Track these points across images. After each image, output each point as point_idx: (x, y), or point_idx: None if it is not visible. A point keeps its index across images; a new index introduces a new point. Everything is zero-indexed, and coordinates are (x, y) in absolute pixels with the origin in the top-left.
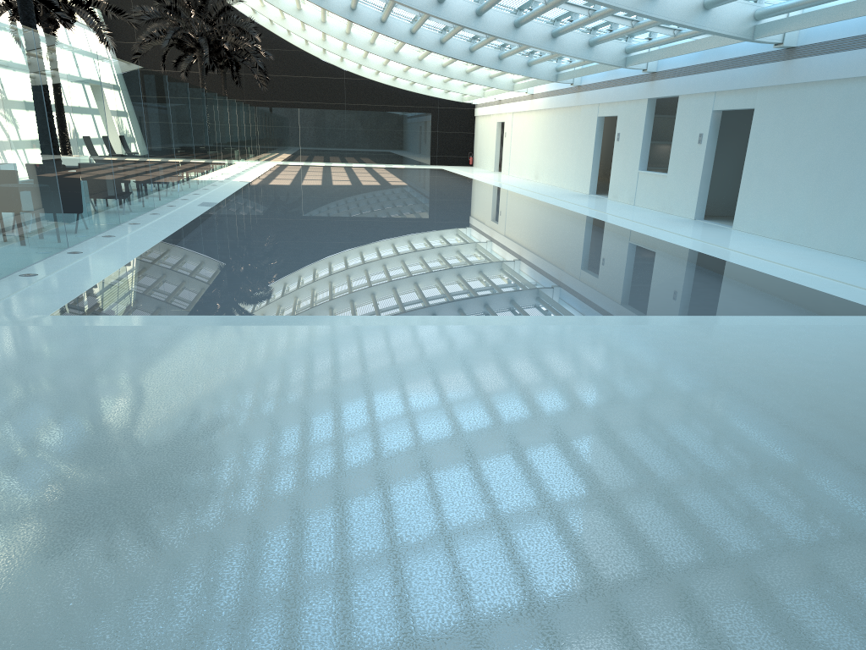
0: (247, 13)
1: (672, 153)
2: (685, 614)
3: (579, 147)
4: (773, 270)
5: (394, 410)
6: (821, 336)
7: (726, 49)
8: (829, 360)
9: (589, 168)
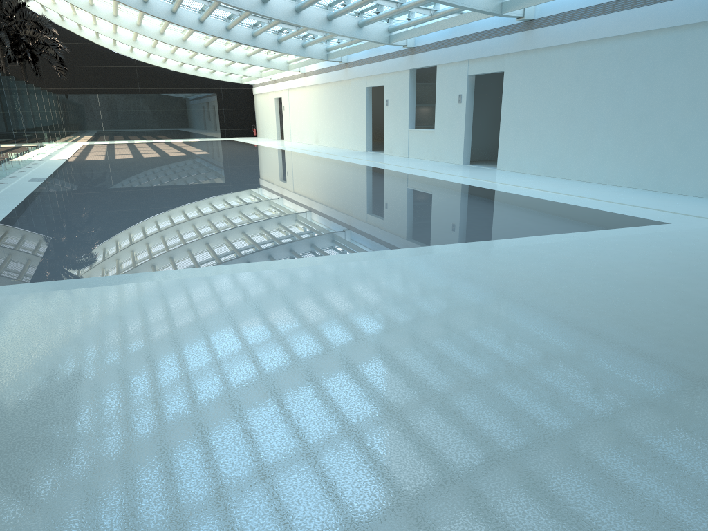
0: (38, 11)
1: (437, 112)
2: None
3: (353, 113)
4: (553, 197)
5: (337, 347)
6: (636, 243)
7: (474, 25)
8: (659, 261)
9: (363, 130)
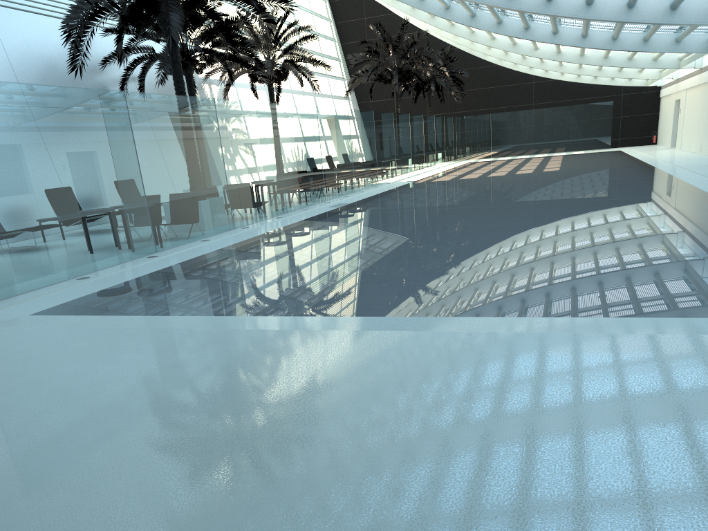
0: (452, 43)
1: None
2: None
3: None
4: None
5: (35, 438)
6: None
7: None
8: (692, 400)
9: None
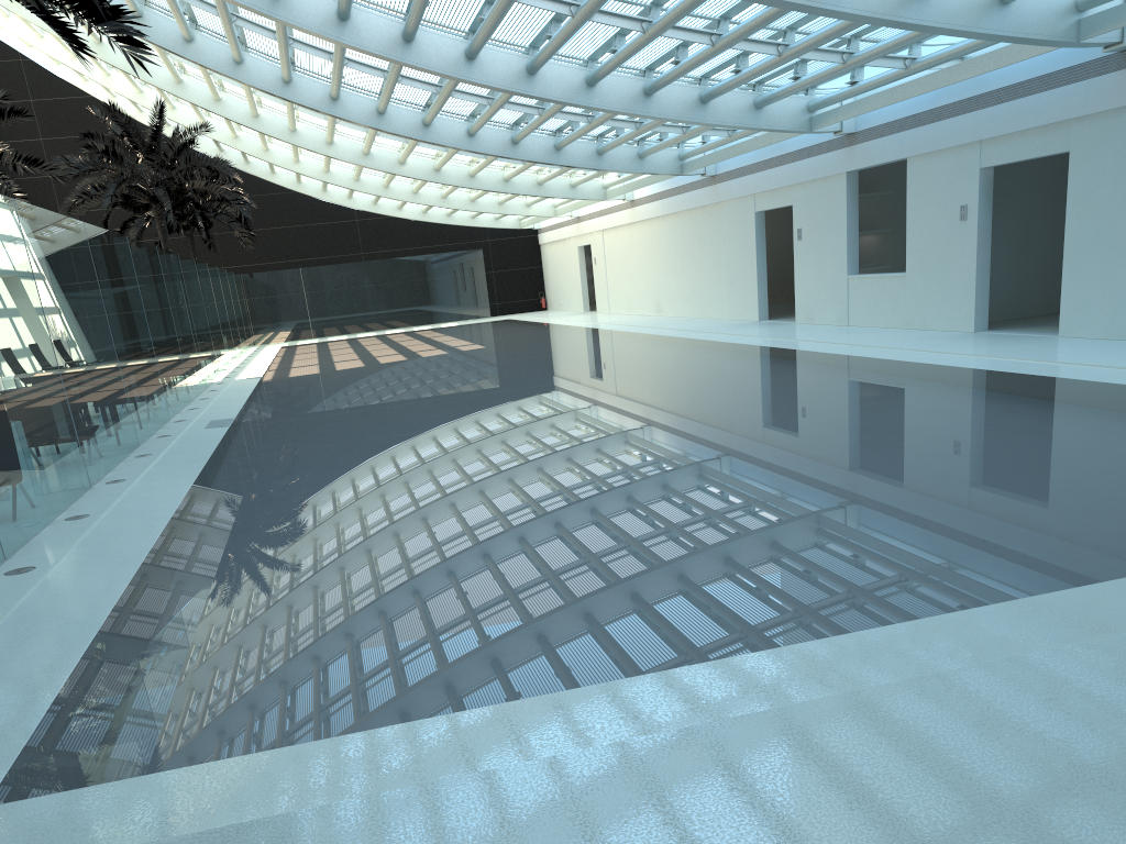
0: (210, 152)
1: (910, 242)
2: None
3: (729, 259)
4: None
5: None
6: None
7: (992, 75)
8: None
9: (752, 284)
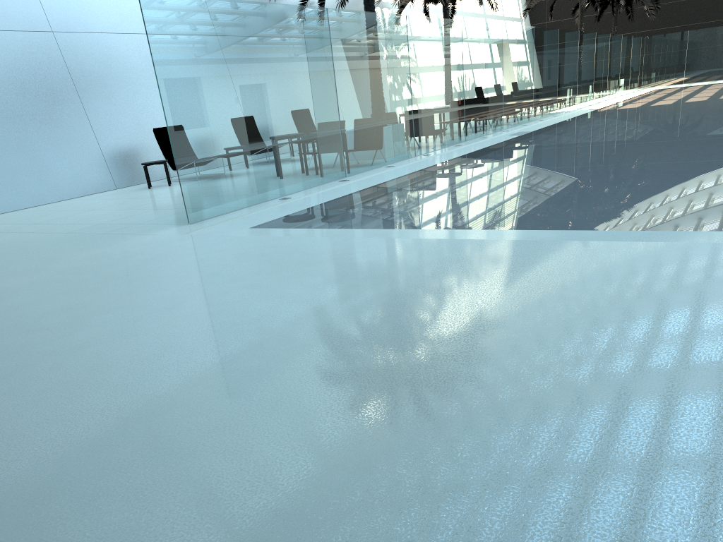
0: None
1: None
2: None
3: None
4: None
5: (314, 318)
6: None
7: None
8: None
9: None
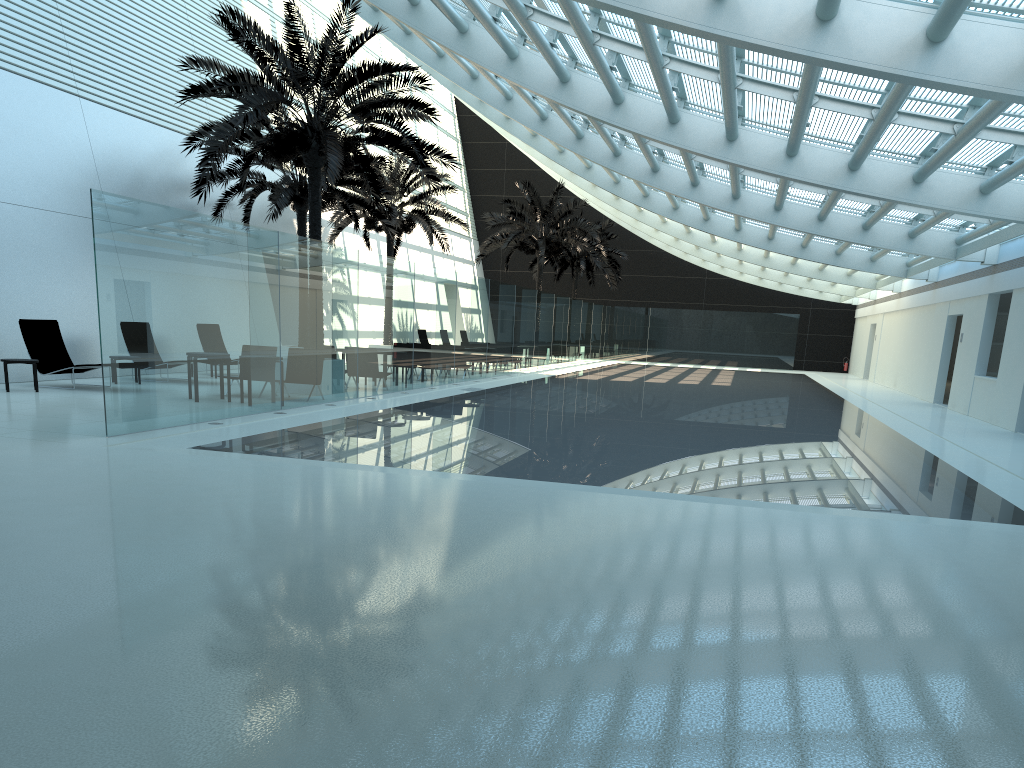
0: (610, 216)
1: (1002, 355)
2: (254, 639)
3: (930, 350)
4: (993, 479)
5: (309, 521)
6: (876, 528)
7: None
8: (827, 544)
9: (935, 372)
